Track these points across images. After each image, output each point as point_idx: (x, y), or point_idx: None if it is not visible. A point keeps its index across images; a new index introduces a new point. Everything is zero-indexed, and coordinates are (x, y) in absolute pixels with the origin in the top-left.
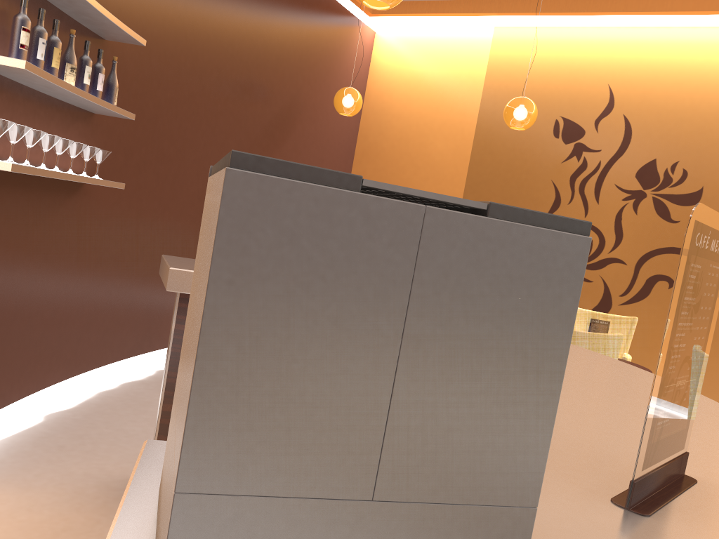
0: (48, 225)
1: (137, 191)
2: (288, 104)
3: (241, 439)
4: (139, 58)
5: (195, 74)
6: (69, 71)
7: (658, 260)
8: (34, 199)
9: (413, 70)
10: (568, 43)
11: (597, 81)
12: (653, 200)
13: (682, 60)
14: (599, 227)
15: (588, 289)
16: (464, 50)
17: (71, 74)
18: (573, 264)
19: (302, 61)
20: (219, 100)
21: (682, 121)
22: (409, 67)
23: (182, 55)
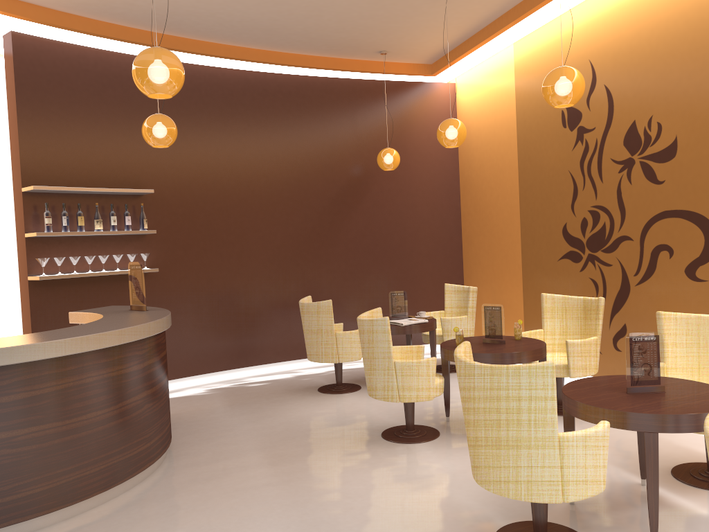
0: (121, 298)
1: (202, 268)
2: (356, 174)
3: None
4: (180, 194)
5: (241, 186)
6: (96, 223)
7: (656, 229)
8: (104, 287)
9: (477, 105)
10: (557, 34)
11: (581, 60)
12: (640, 164)
13: (636, 8)
14: (607, 206)
15: (610, 274)
16: (500, 73)
17: (97, 224)
18: None
19: (362, 139)
20: (273, 194)
21: (647, 72)
22: (475, 103)
23: (223, 179)
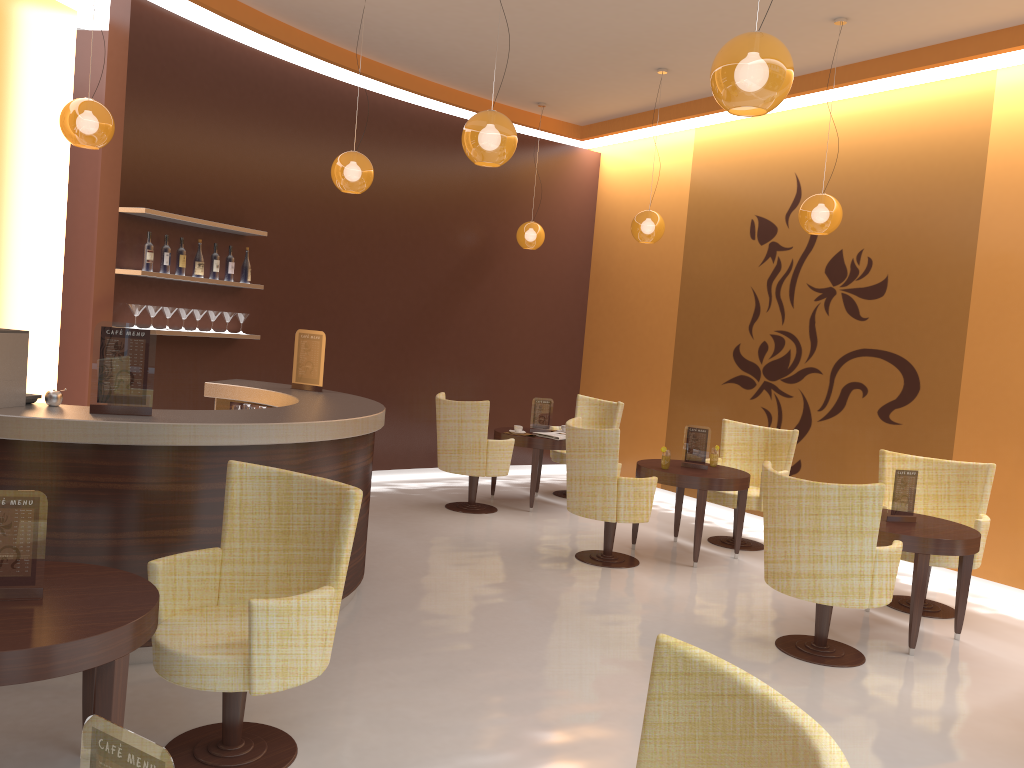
0: (205, 368)
1: None
2: (480, 246)
3: None
4: (285, 241)
5: (353, 241)
6: (198, 266)
7: (851, 365)
8: (189, 351)
9: (631, 187)
10: (758, 134)
11: (785, 170)
12: (842, 297)
13: (860, 134)
14: (796, 333)
15: (789, 406)
16: (671, 158)
17: (199, 268)
18: None
19: (493, 203)
20: (386, 256)
21: (863, 203)
22: (628, 184)
23: (334, 229)
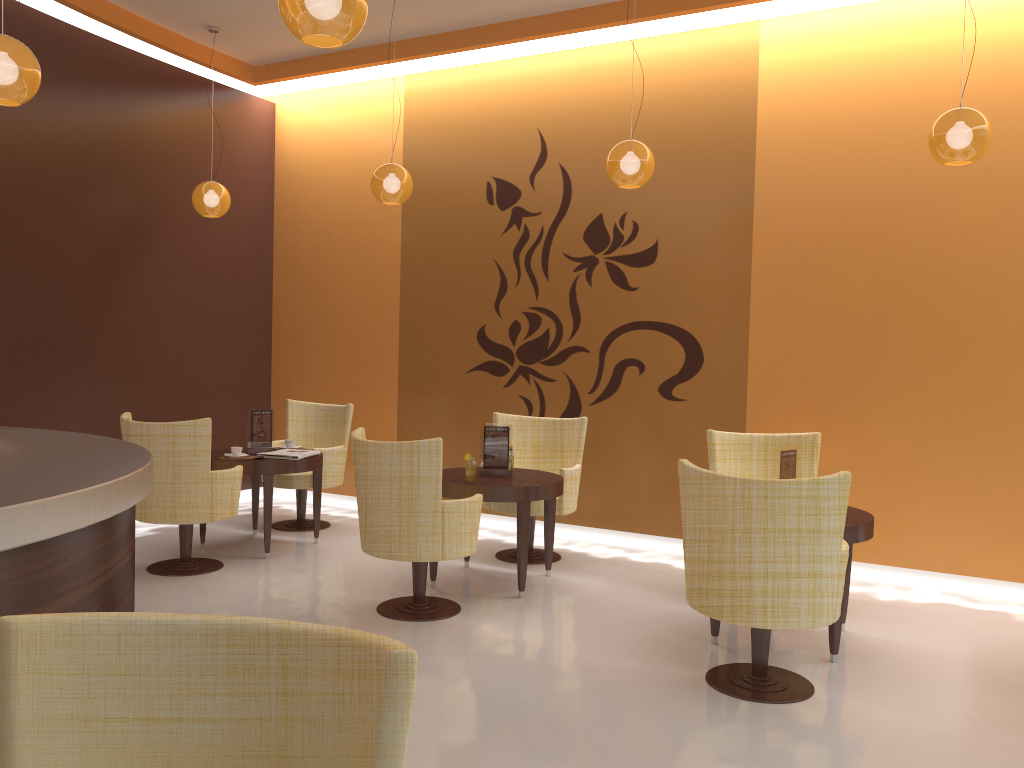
0: None
1: None
2: (138, 213)
3: None
4: None
5: None
6: None
7: (624, 341)
8: None
9: (323, 145)
10: (487, 84)
11: (525, 125)
12: (606, 265)
13: (612, 85)
14: (554, 309)
15: (553, 391)
16: (375, 110)
17: None
18: None
19: (150, 157)
20: (6, 224)
21: None
22: (318, 141)
23: None
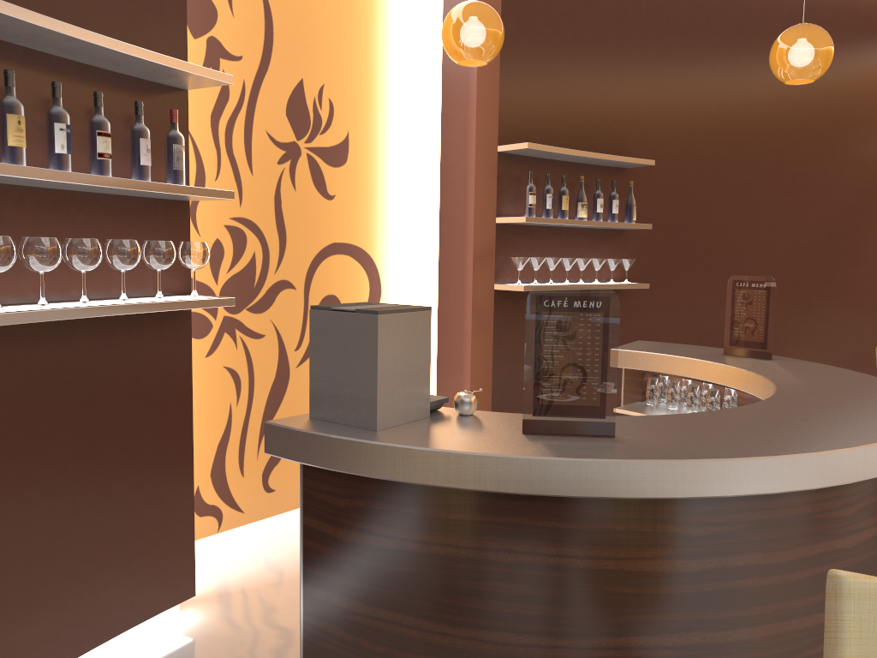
0: None
1: (684, 286)
2: None
3: (318, 367)
4: (668, 171)
5: (744, 163)
6: (580, 207)
7: None
8: None
9: None
10: None
11: None
12: None
13: None
14: None
15: None
16: None
17: (581, 209)
18: (374, 322)
19: None
20: (782, 179)
21: None
22: None
23: (722, 151)
